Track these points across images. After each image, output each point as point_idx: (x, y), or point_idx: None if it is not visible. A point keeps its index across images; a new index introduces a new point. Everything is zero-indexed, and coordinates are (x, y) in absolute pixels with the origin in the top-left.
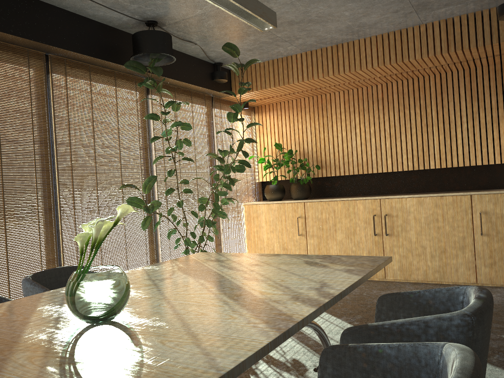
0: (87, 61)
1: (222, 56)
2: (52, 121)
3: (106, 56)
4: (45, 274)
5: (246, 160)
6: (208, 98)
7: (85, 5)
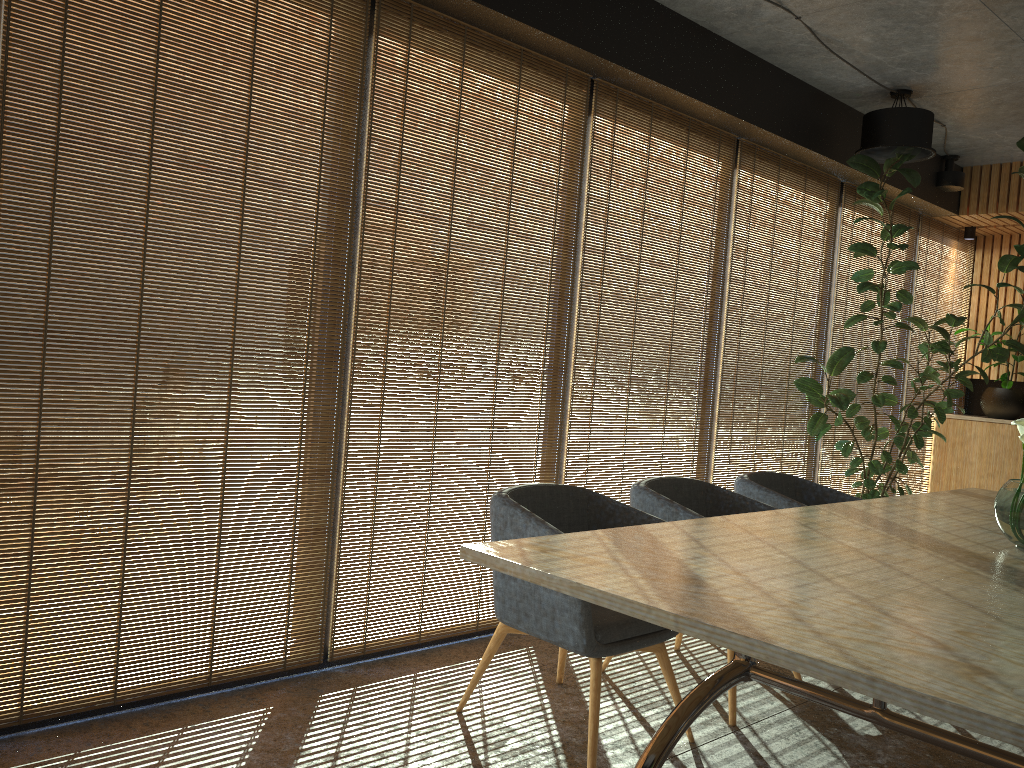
0: (784, 150)
1: (970, 146)
2: (728, 243)
3: (815, 144)
4: (756, 478)
5: (950, 336)
6: (915, 216)
7: (821, 65)
